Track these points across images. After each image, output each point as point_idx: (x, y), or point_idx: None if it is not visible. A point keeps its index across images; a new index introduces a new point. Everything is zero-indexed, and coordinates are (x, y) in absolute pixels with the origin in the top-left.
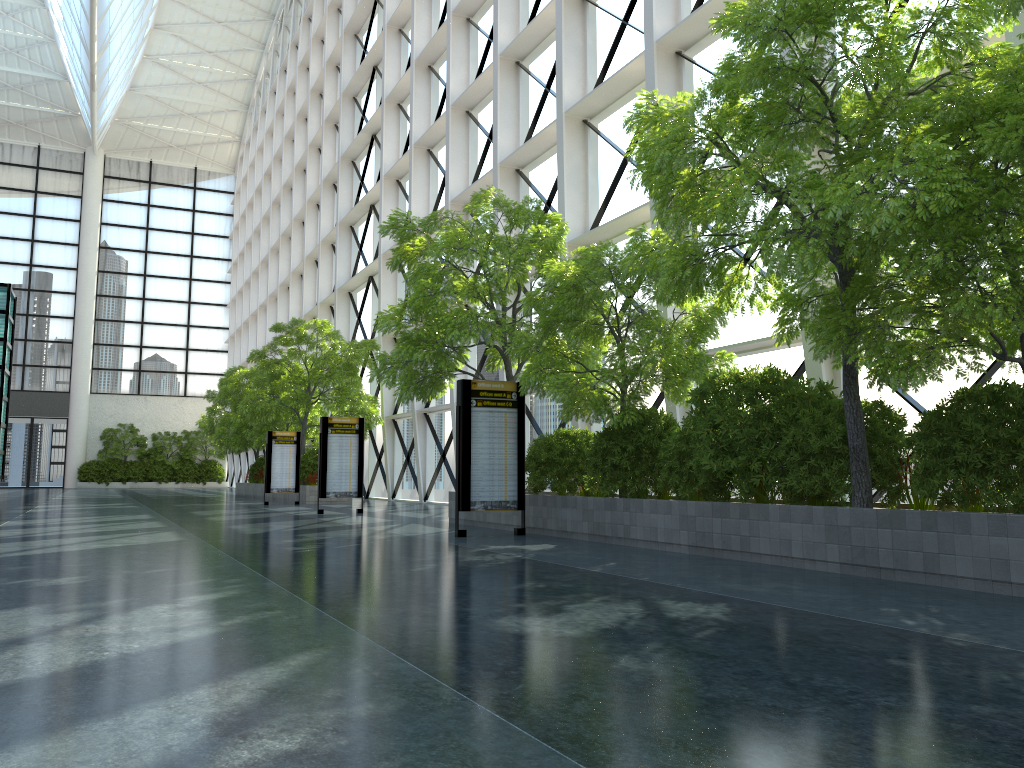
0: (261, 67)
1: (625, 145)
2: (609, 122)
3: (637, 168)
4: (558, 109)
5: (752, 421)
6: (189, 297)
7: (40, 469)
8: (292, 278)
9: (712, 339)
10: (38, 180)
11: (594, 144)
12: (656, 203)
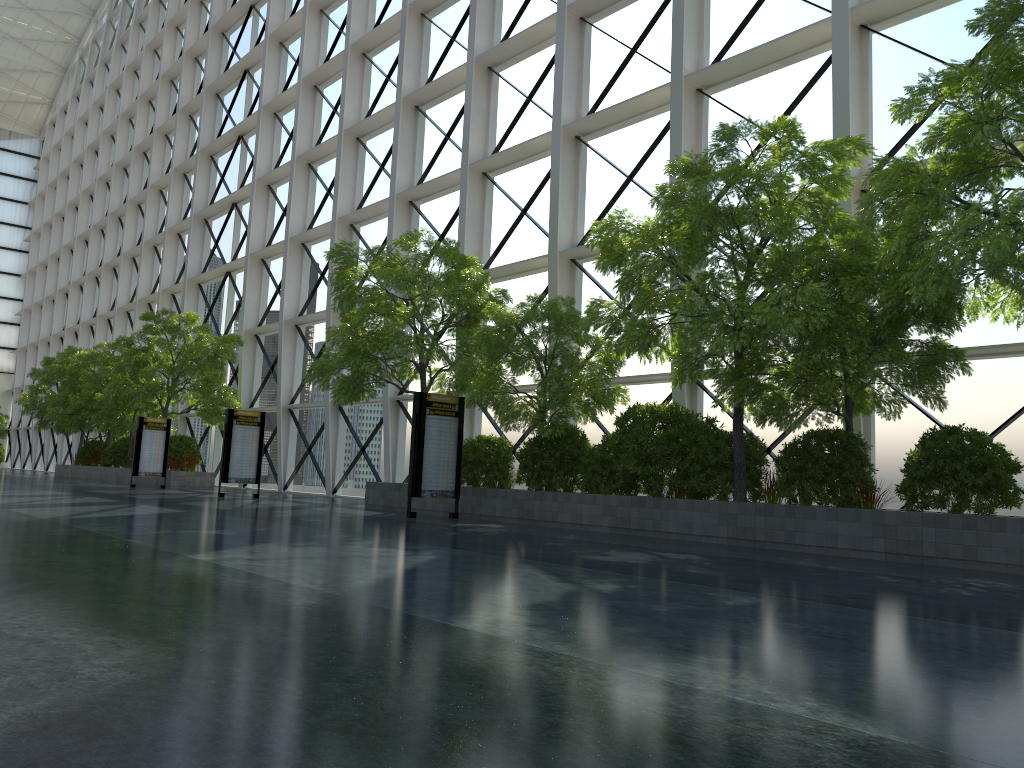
0: (88, 33)
1: (520, 200)
2: (505, 177)
3: (602, 257)
4: (463, 160)
5: (665, 441)
6: None
7: None
8: (123, 260)
9: (617, 376)
10: None
11: (490, 193)
12: (619, 286)
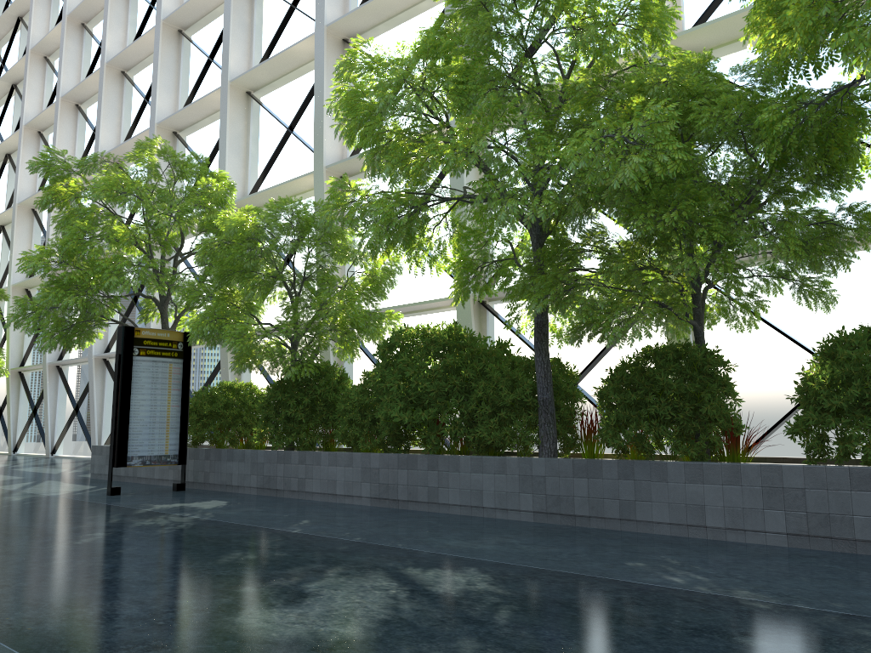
0: None
1: (287, 119)
2: (272, 97)
3: (344, 116)
4: (223, 77)
5: (441, 374)
6: None
7: None
8: None
9: (386, 298)
10: None
11: (256, 116)
12: (366, 151)
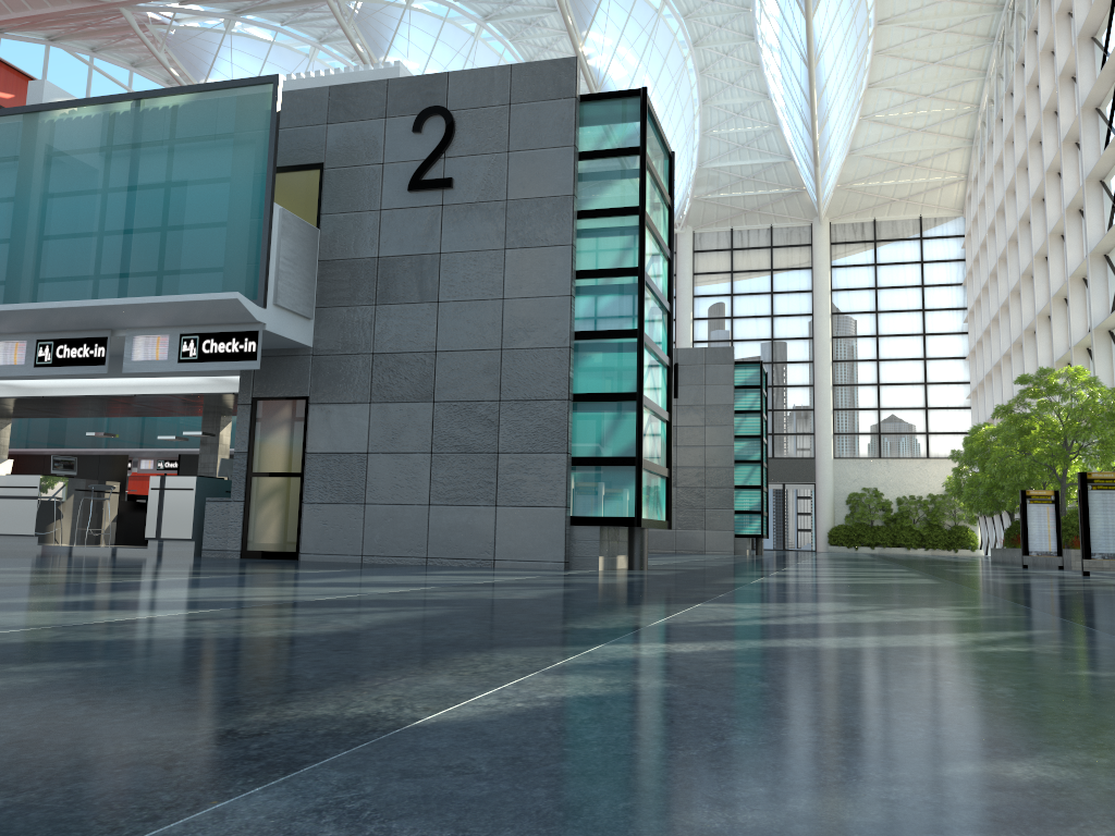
0: (983, 95)
1: None
2: None
3: None
4: None
5: None
6: (923, 353)
7: (793, 532)
8: (1037, 321)
9: None
10: (772, 258)
11: None
12: None
